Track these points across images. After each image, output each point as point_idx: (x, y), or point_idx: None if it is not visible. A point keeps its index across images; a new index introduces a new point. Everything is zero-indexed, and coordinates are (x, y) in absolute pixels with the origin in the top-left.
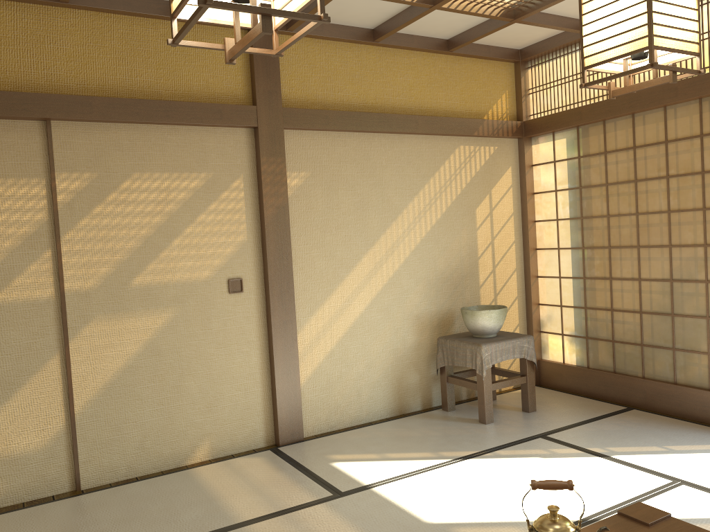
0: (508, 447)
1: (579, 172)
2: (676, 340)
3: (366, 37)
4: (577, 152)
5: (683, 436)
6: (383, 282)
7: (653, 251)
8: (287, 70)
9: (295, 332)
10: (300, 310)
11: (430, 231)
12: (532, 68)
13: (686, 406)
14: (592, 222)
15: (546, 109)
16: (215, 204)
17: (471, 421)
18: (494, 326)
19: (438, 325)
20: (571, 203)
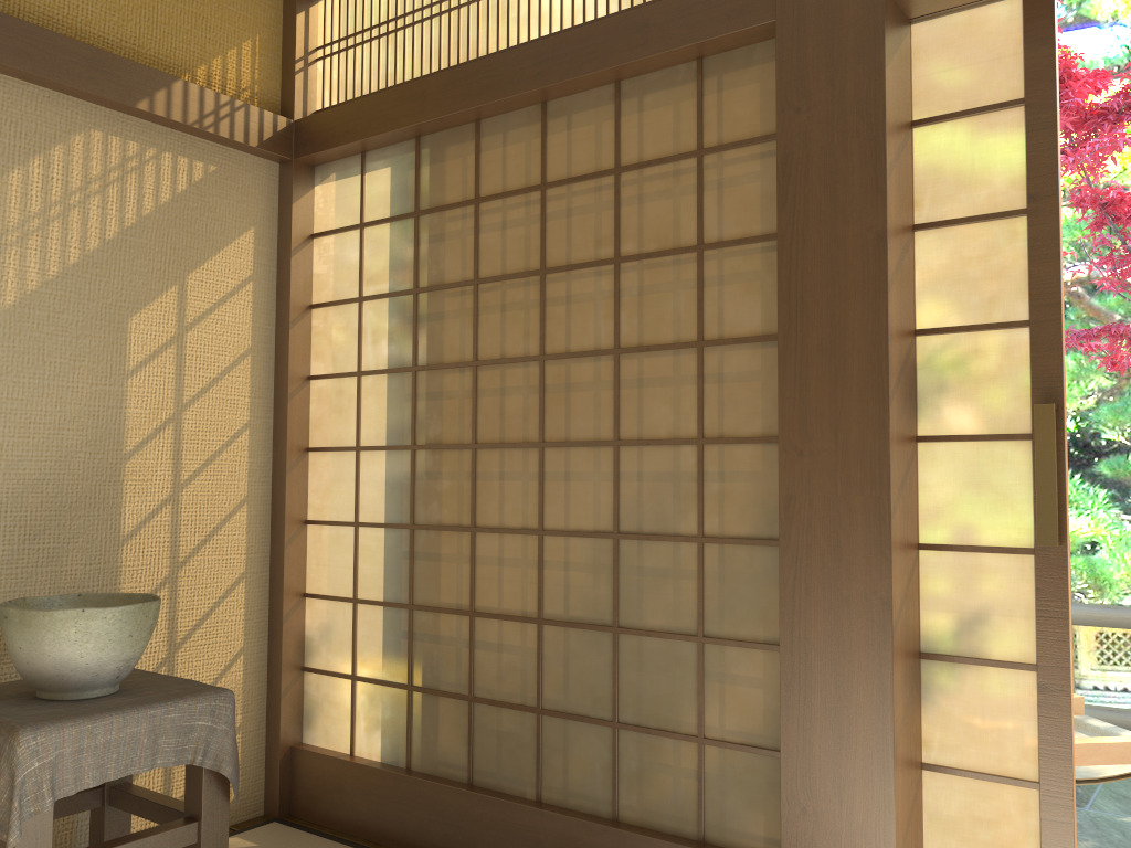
0: None
1: (417, 252)
2: (622, 699)
3: None
4: (415, 201)
5: None
6: None
7: (577, 455)
8: None
9: None
10: None
11: None
12: None
13: None
14: (439, 378)
15: (351, 97)
16: None
17: None
18: (101, 663)
19: None
20: (394, 330)
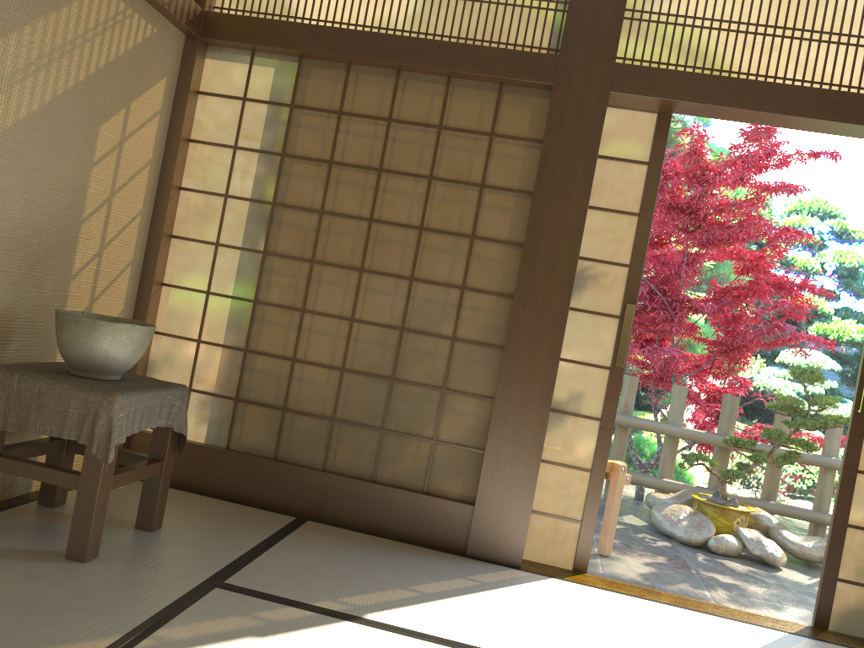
0: (174, 617)
1: (288, 131)
2: (390, 417)
3: None
4: (292, 98)
5: (413, 567)
6: None
7: (384, 280)
8: None
9: None
10: None
11: (11, 130)
12: None
13: (387, 516)
14: (292, 214)
15: (248, 9)
16: None
17: (47, 557)
18: (131, 359)
19: None
20: (260, 175)
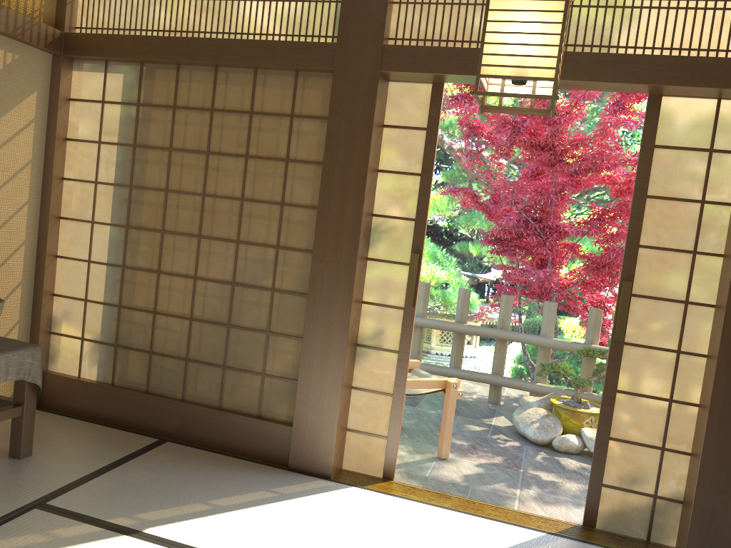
0: None
1: (137, 125)
2: (229, 356)
3: None
4: (138, 97)
5: (228, 481)
6: None
7: (217, 244)
8: None
9: None
10: None
11: None
12: None
13: (230, 436)
14: (145, 194)
15: (100, 26)
16: None
17: None
18: None
19: None
20: (120, 164)
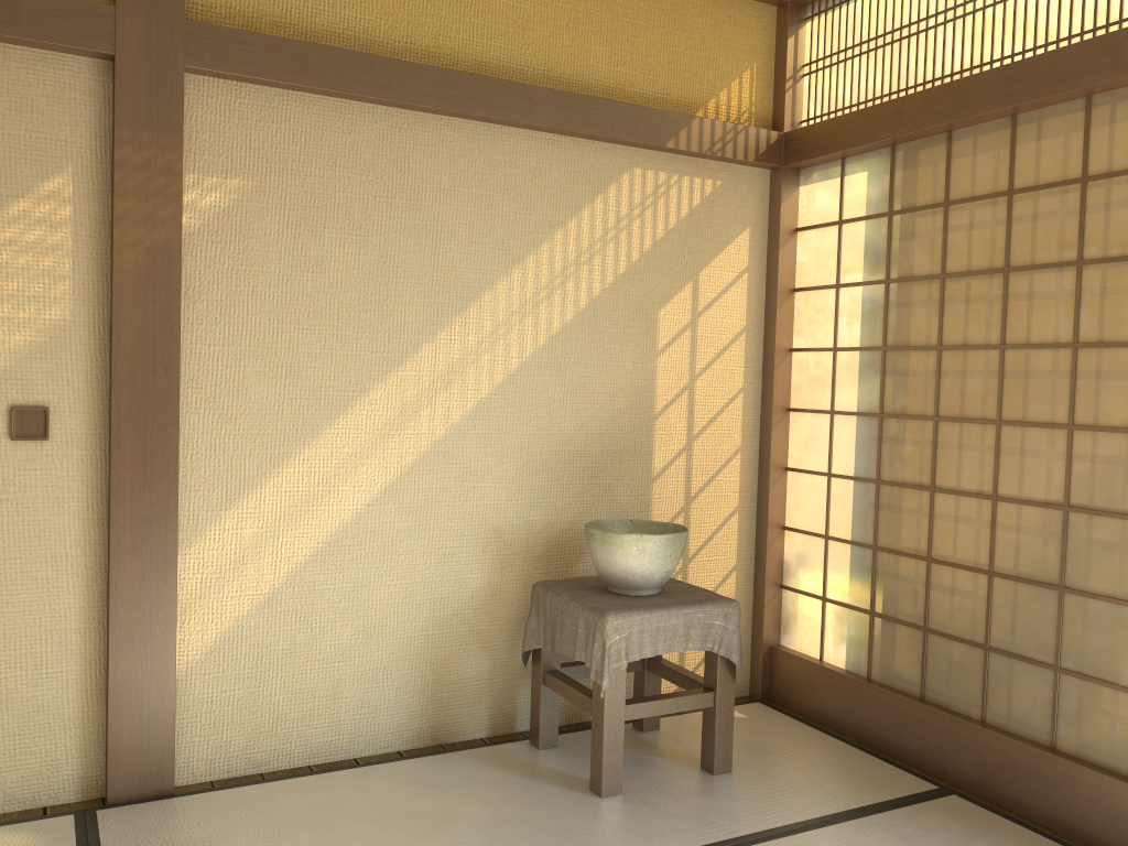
0: None
1: (889, 247)
2: (1064, 649)
3: None
4: (888, 203)
5: None
6: (420, 450)
7: (1031, 434)
8: None
9: (172, 543)
10: (200, 494)
11: (545, 347)
12: (813, 20)
13: (1072, 808)
14: (905, 358)
15: (833, 108)
16: None
17: (575, 785)
18: (651, 572)
19: (546, 554)
20: (866, 314)
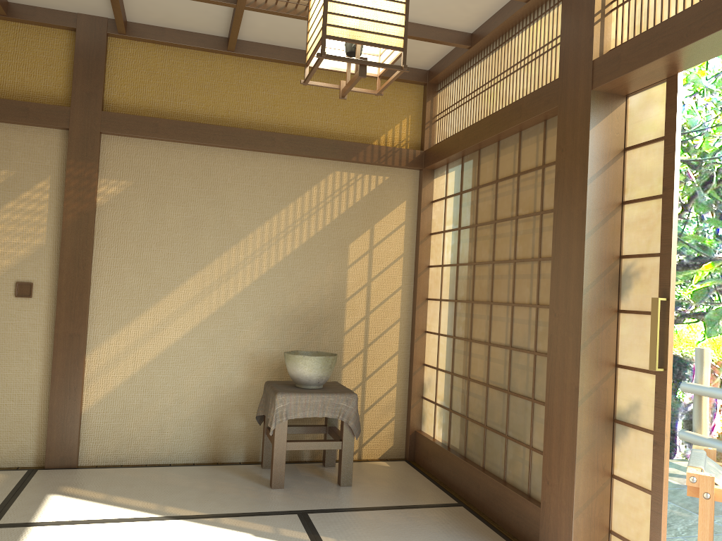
0: (244, 516)
1: (460, 210)
2: (509, 425)
3: (218, 45)
4: (460, 187)
5: None
6: (211, 311)
7: (501, 309)
8: (119, 74)
9: (82, 348)
10: (99, 326)
11: (282, 262)
12: (440, 92)
13: (505, 512)
14: (464, 269)
15: (445, 138)
16: (14, 203)
17: (264, 482)
18: (310, 376)
19: (280, 368)
20: (452, 246)
